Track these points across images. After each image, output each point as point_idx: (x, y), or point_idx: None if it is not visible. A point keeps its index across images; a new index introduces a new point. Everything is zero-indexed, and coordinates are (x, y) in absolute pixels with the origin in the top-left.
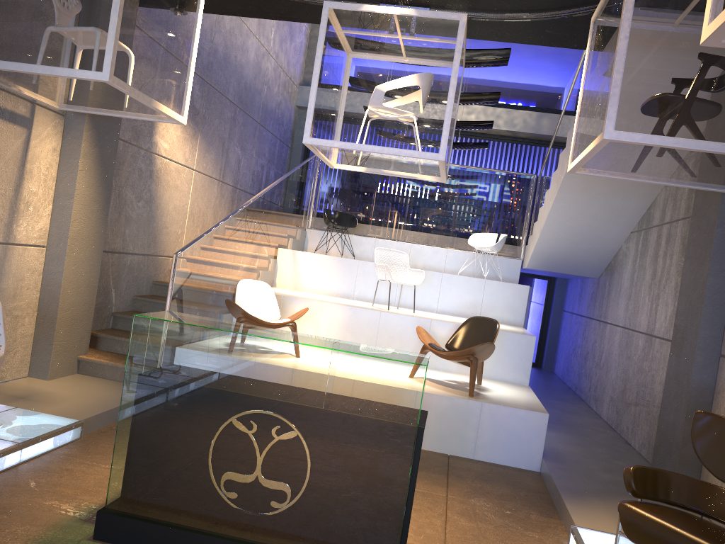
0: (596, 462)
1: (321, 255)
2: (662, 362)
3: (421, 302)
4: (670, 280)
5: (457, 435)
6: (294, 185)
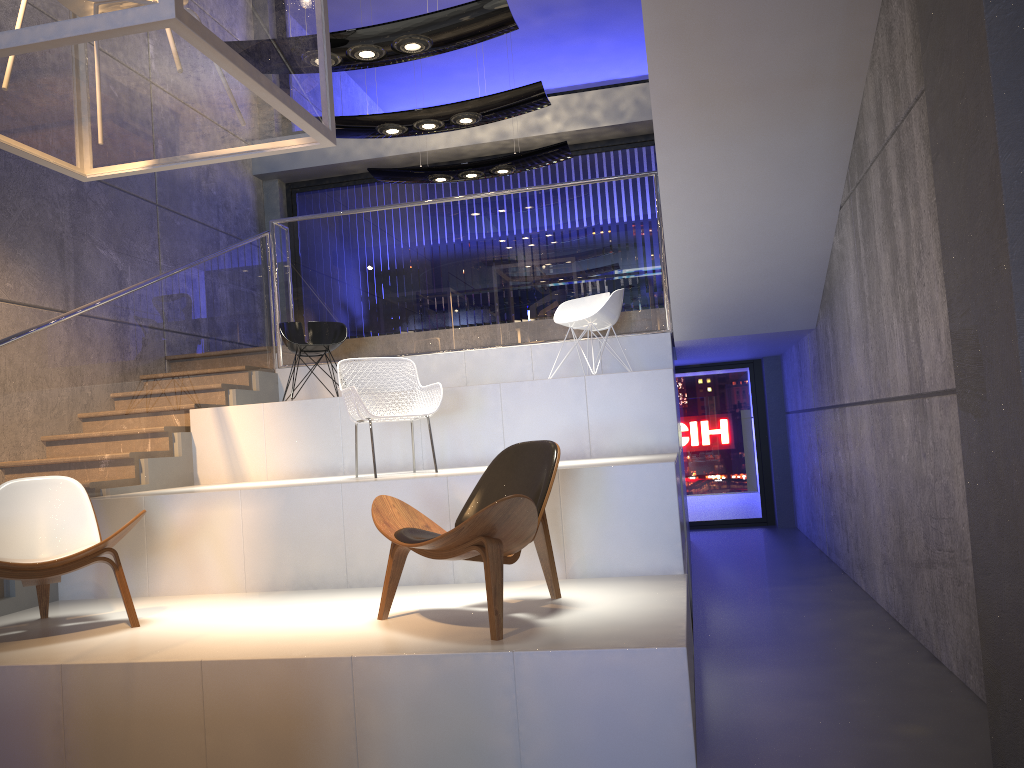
0: (848, 743)
1: (268, 404)
2: (957, 448)
3: (473, 450)
4: (928, 251)
5: (470, 752)
6: (208, 289)
